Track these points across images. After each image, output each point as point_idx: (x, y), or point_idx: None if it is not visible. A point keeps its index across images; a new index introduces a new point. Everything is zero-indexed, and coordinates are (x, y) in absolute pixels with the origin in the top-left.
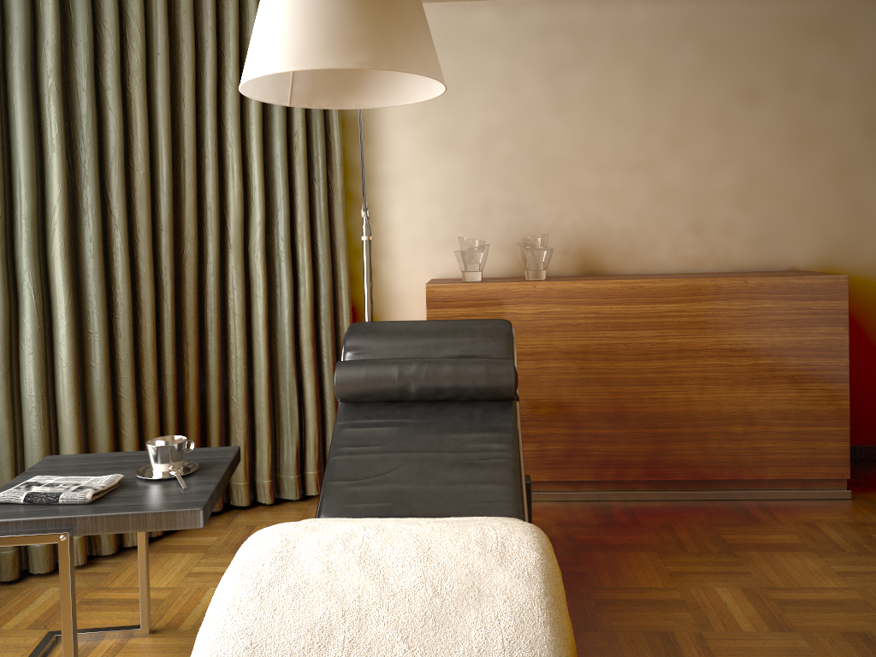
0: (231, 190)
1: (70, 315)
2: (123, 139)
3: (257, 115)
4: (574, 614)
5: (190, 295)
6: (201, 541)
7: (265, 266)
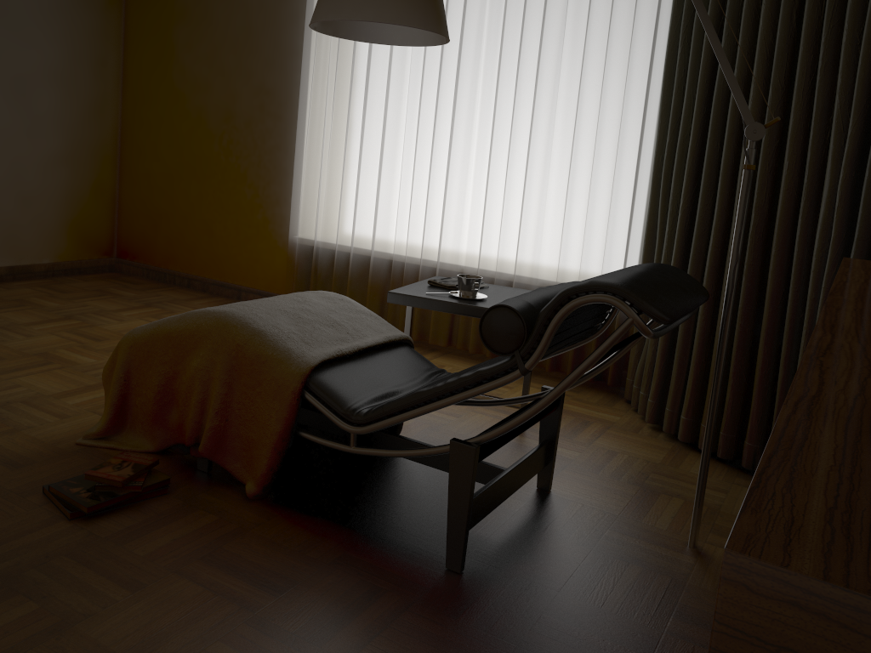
0: (833, 113)
1: (678, 224)
2: (742, 69)
3: (868, 9)
4: (372, 565)
5: (774, 232)
6: (689, 466)
7: (840, 211)
